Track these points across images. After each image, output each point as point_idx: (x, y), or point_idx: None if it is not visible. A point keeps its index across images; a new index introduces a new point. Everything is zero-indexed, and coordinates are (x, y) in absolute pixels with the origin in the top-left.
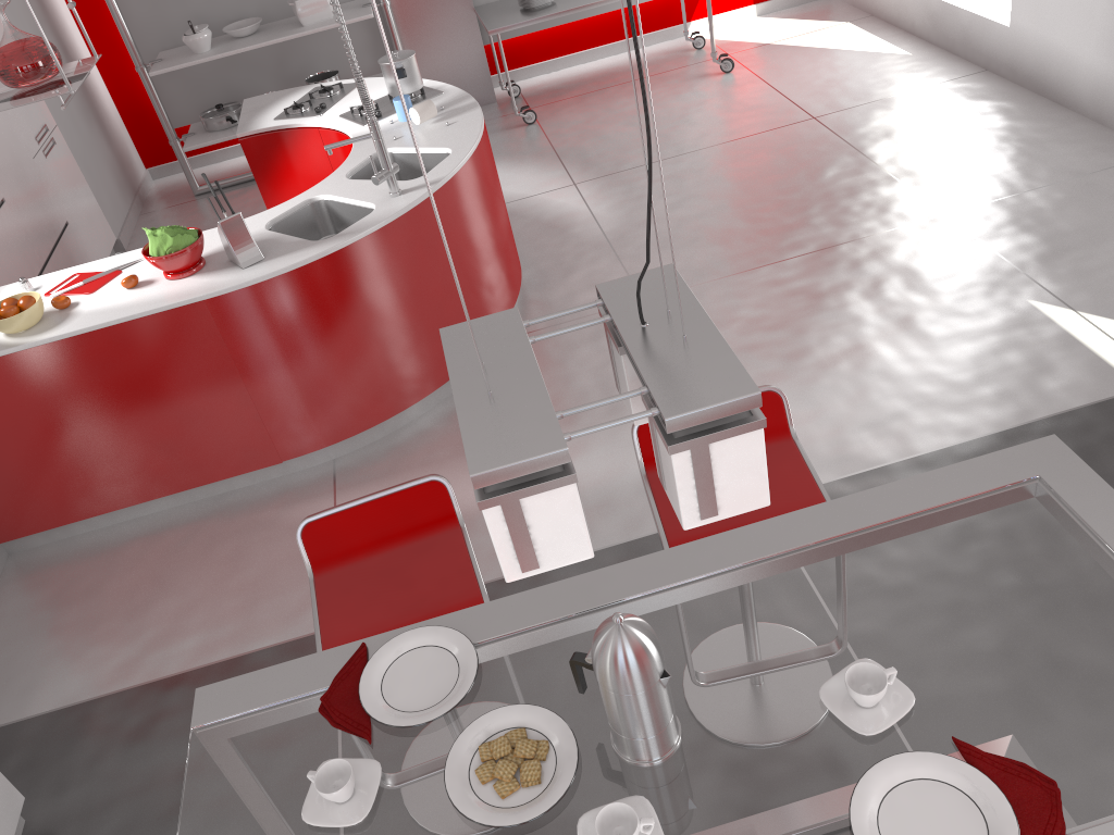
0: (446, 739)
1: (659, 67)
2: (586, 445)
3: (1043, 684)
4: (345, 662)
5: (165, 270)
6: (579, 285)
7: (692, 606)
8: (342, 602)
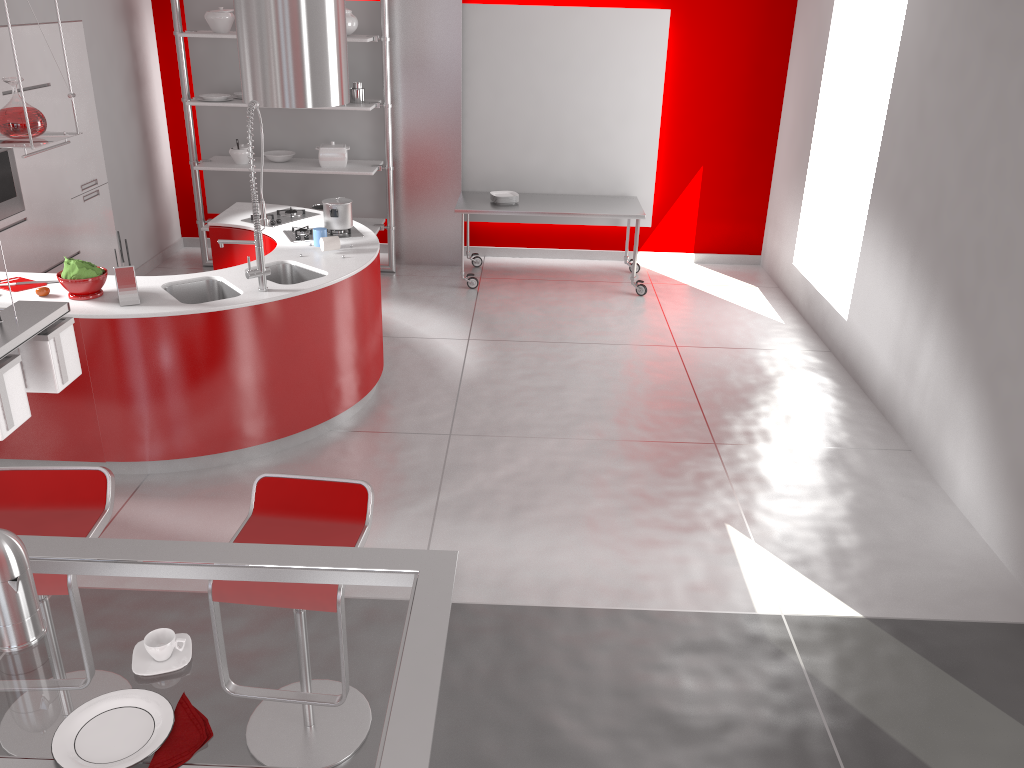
0: None
1: (595, 277)
2: None
3: (273, 683)
4: None
5: (68, 290)
6: (414, 409)
7: (129, 575)
8: None
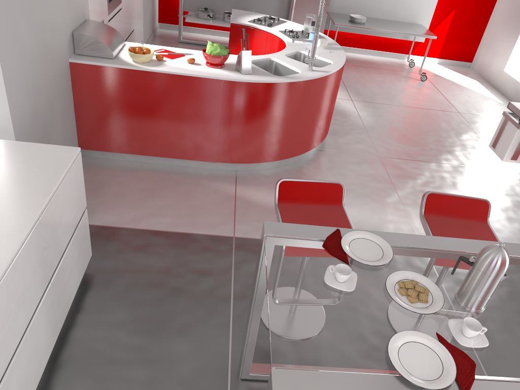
0: (381, 275)
1: (392, 68)
2: (350, 204)
3: None
4: (330, 233)
5: (209, 61)
6: (351, 140)
7: None
8: (291, 217)
